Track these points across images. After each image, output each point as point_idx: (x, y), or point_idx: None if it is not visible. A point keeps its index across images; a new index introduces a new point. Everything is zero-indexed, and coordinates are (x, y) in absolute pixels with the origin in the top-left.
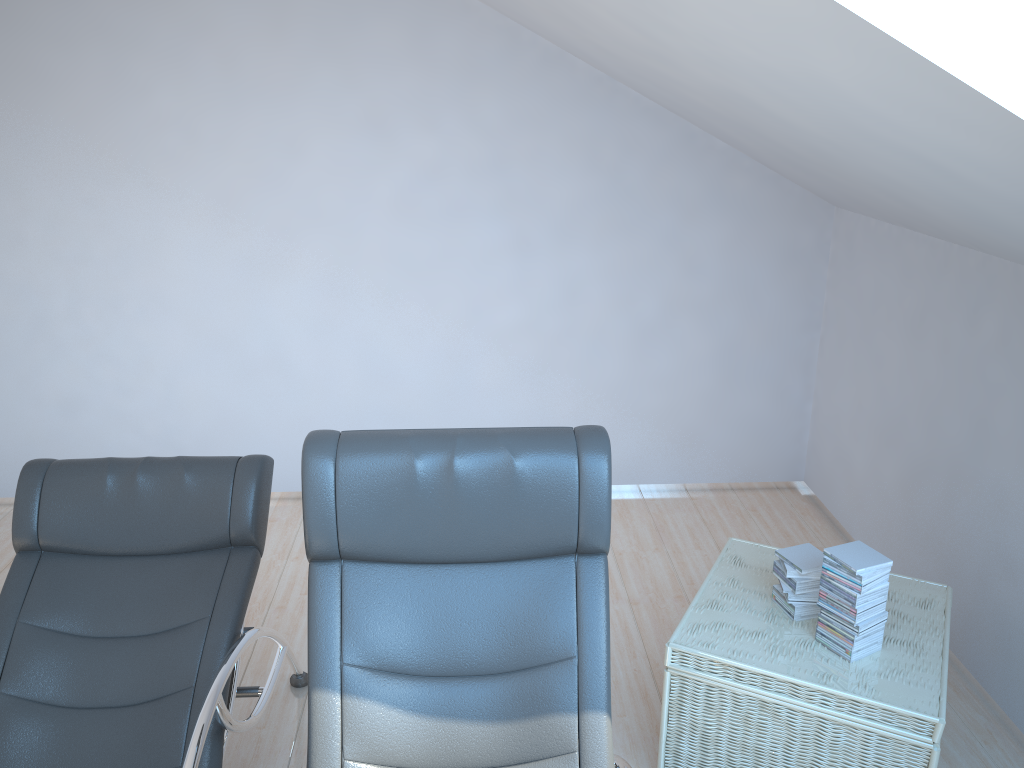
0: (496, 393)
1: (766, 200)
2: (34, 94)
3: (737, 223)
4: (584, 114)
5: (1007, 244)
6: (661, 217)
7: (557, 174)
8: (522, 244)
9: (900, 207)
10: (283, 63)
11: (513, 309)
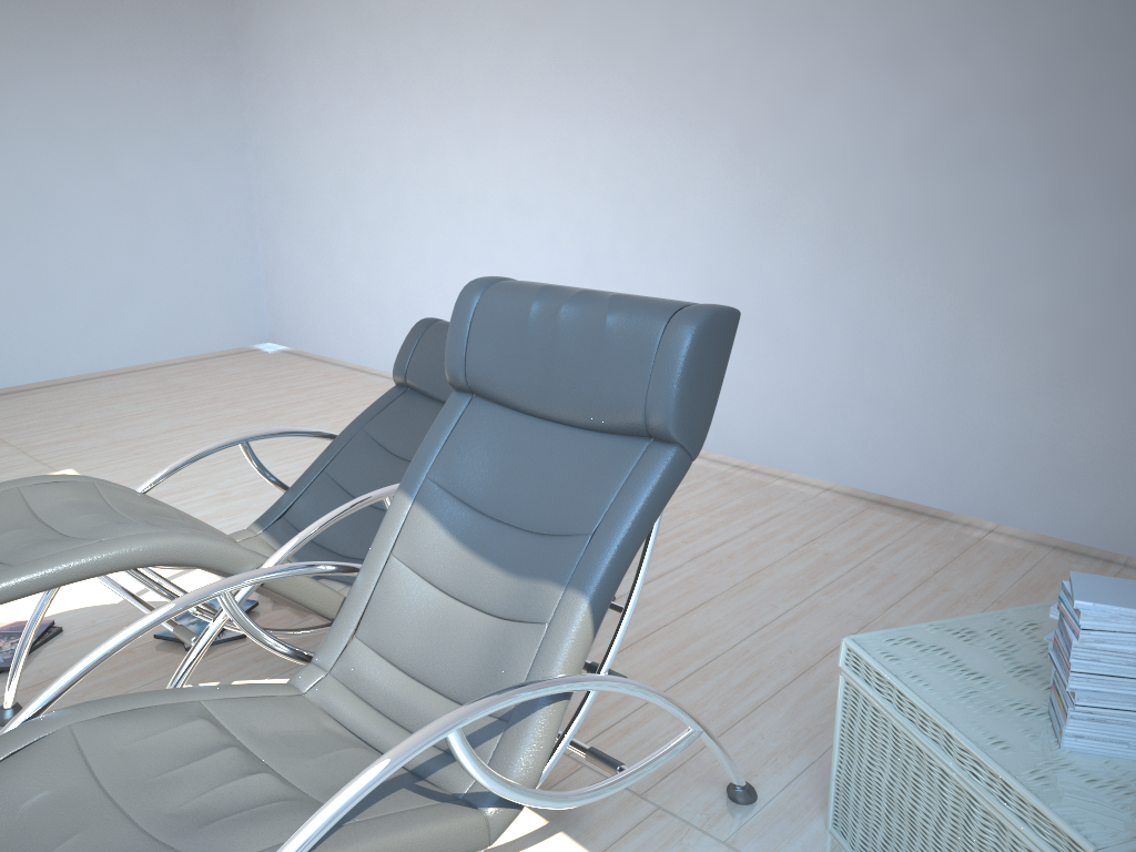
0: (1002, 398)
1: None
2: (611, 45)
3: None
4: None
5: None
6: None
7: (1125, 109)
8: (1062, 204)
9: None
10: None
11: (1039, 290)
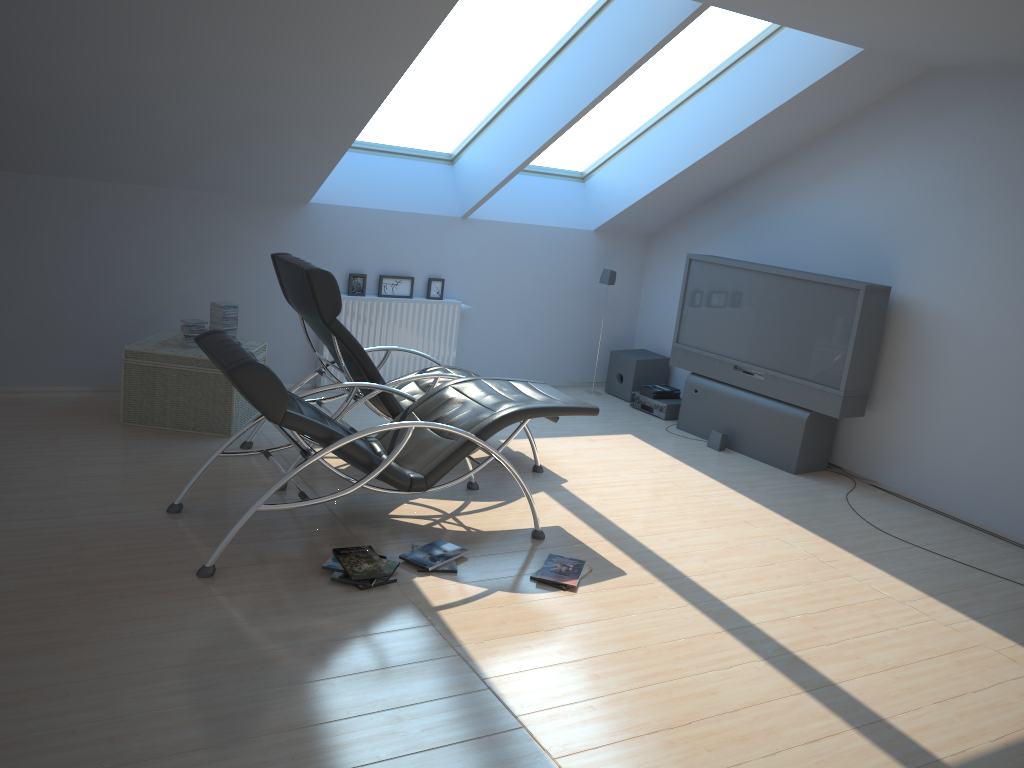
0: None
1: None
2: None
3: None
4: None
5: (156, 173)
6: None
7: None
8: None
9: (74, 157)
10: None
11: None
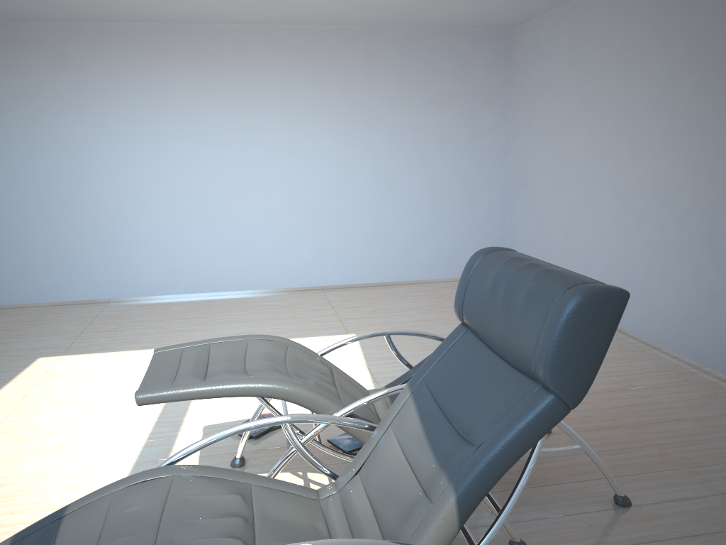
0: None
1: None
2: None
3: None
4: None
5: None
6: None
7: None
8: None
9: None
10: None
11: None
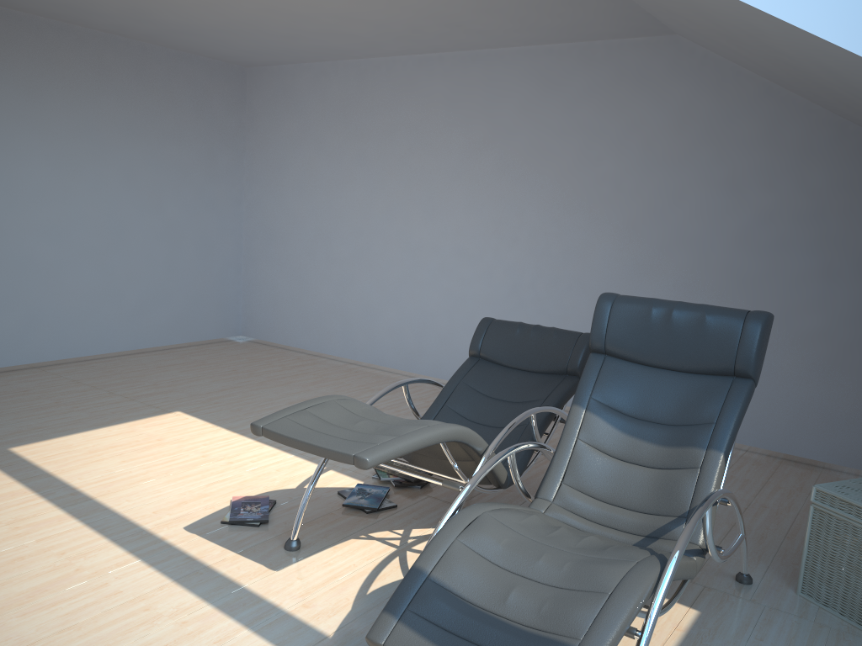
0: (792, 380)
1: None
2: (540, 161)
3: None
4: None
5: None
6: None
7: None
8: (828, 272)
9: None
10: (679, 145)
11: (814, 319)
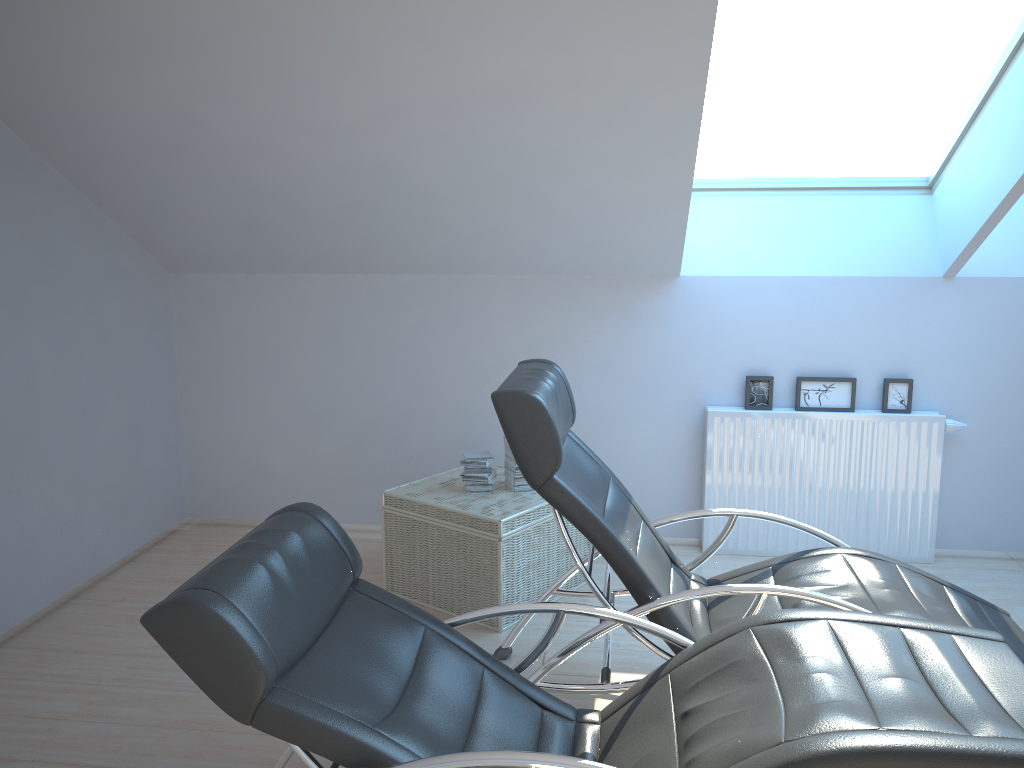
0: None
1: (138, 270)
2: None
3: (126, 292)
4: (18, 186)
5: (460, 257)
6: (82, 291)
7: (5, 250)
8: None
9: (361, 248)
10: None
11: None
